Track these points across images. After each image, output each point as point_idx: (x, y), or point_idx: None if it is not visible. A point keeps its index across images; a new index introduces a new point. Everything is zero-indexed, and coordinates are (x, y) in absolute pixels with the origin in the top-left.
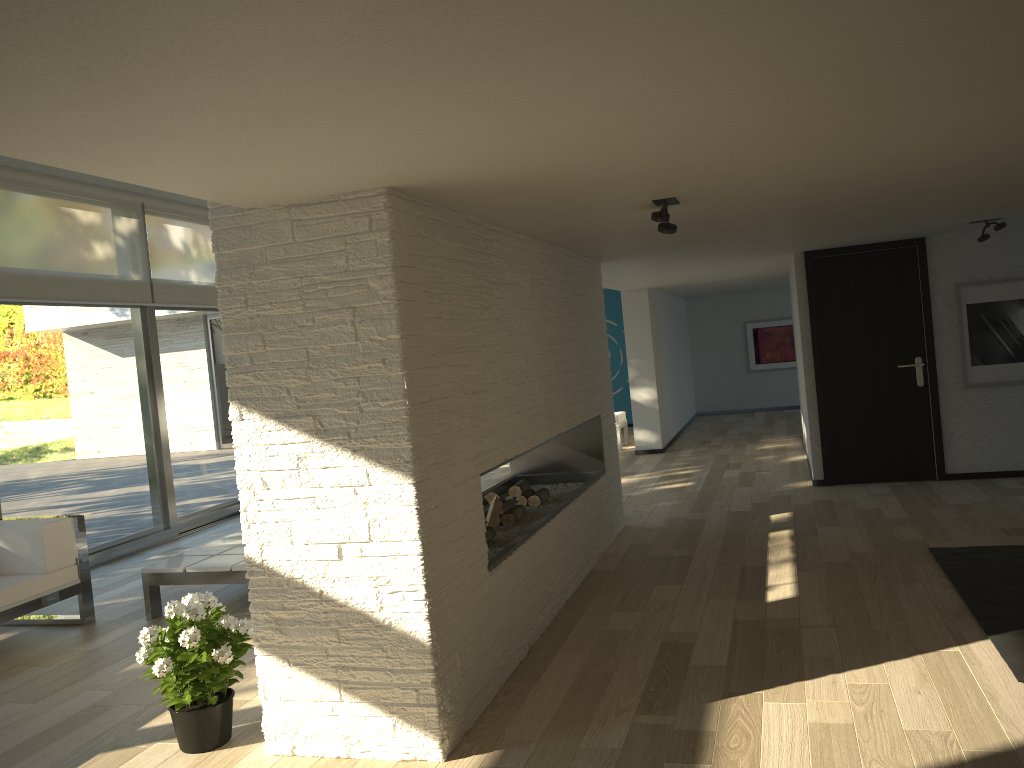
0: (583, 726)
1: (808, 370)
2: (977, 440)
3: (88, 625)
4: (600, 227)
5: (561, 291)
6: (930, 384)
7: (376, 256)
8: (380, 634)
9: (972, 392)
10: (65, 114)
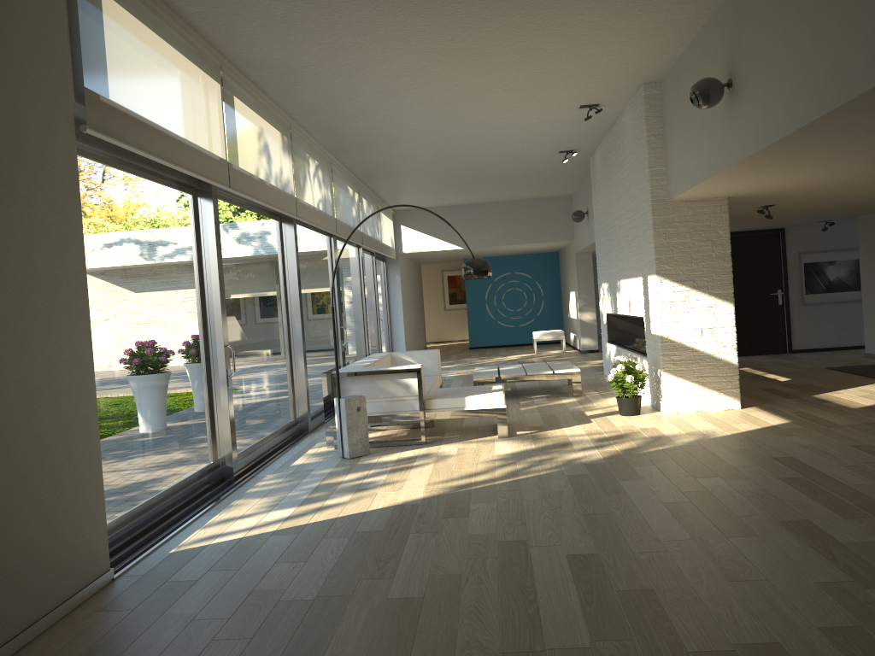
0: (775, 401)
1: None
2: (807, 332)
3: None
4: None
5: None
6: (785, 303)
7: (722, 221)
8: (717, 362)
9: (805, 308)
10: (751, 177)
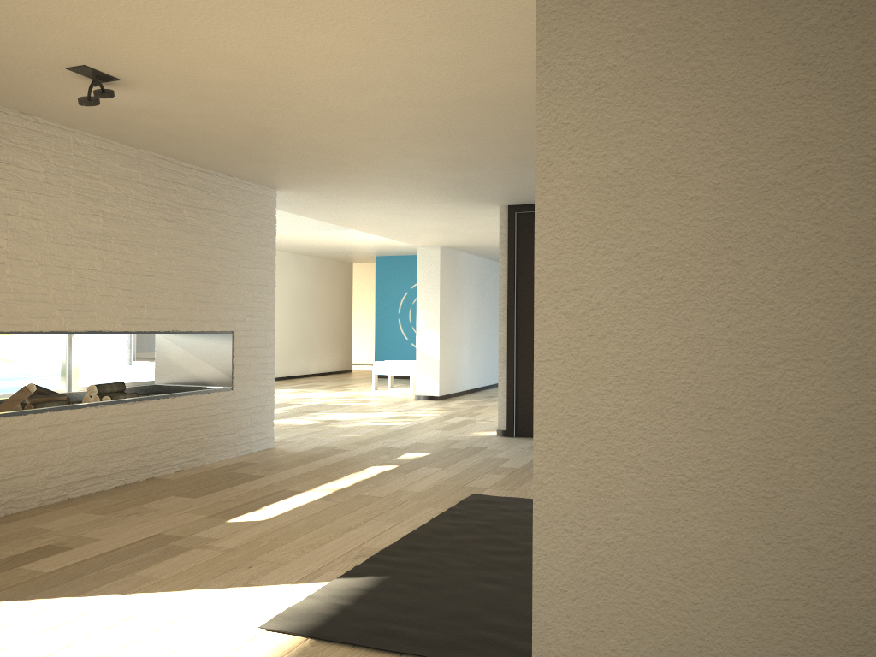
0: None
1: (502, 321)
2: None
3: None
4: (120, 118)
5: (150, 195)
6: None
7: None
8: None
9: None
10: None
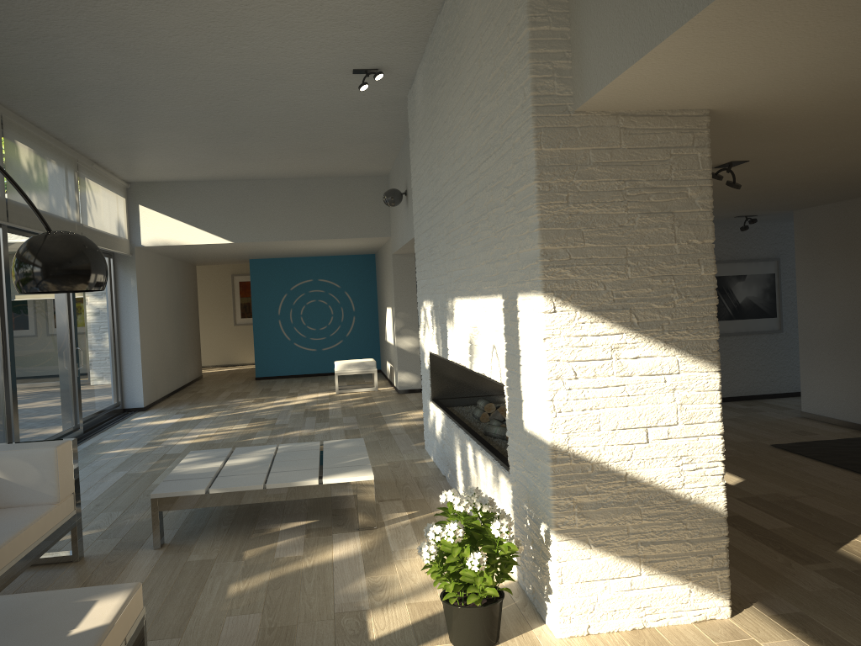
0: (782, 577)
1: None
2: None
3: (83, 561)
4: None
5: None
6: None
7: (697, 169)
8: (680, 509)
9: None
10: None
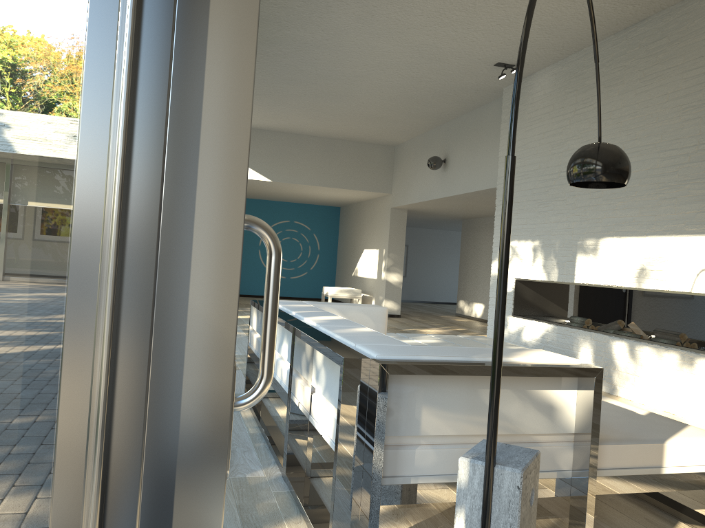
0: None
1: None
2: (643, 324)
3: None
4: None
5: None
6: (629, 291)
7: None
8: None
9: (645, 298)
10: None
